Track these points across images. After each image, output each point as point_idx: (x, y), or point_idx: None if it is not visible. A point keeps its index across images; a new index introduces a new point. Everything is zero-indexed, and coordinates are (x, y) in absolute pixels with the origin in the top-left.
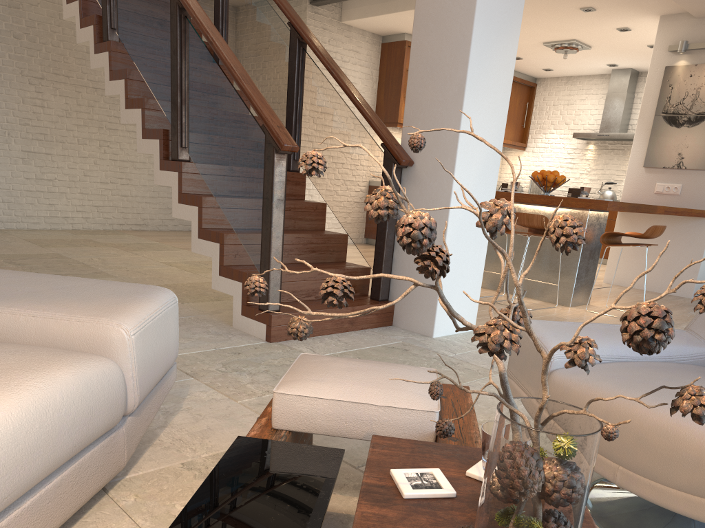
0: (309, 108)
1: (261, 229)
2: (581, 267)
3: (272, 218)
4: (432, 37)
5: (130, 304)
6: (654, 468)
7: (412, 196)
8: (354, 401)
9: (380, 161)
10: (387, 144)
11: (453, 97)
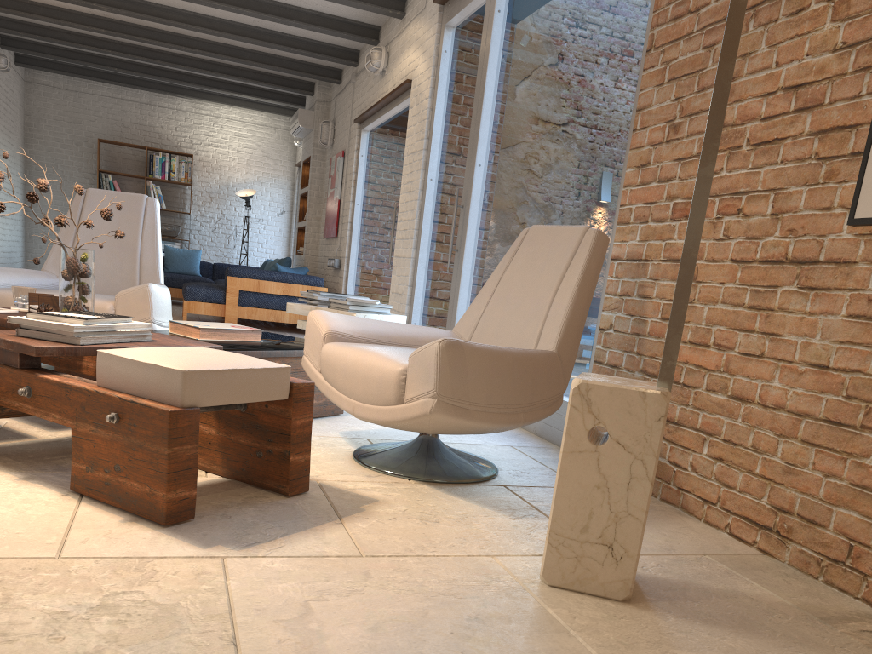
0: None
1: None
2: None
3: None
4: None
5: None
6: None
7: None
8: None
9: None
10: None
11: None
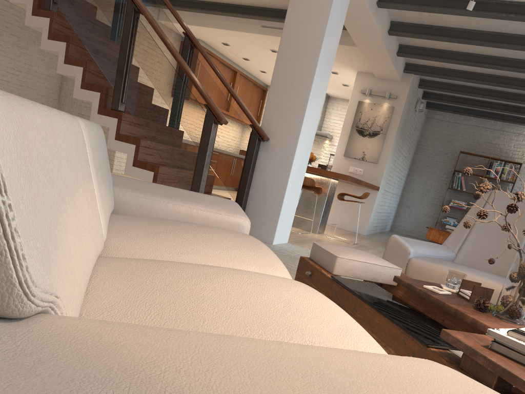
0: (194, 90)
1: (195, 167)
2: (324, 211)
3: (205, 162)
4: (288, 70)
5: (236, 208)
6: None
7: (265, 159)
8: (371, 263)
9: (247, 135)
10: (255, 125)
11: (299, 107)
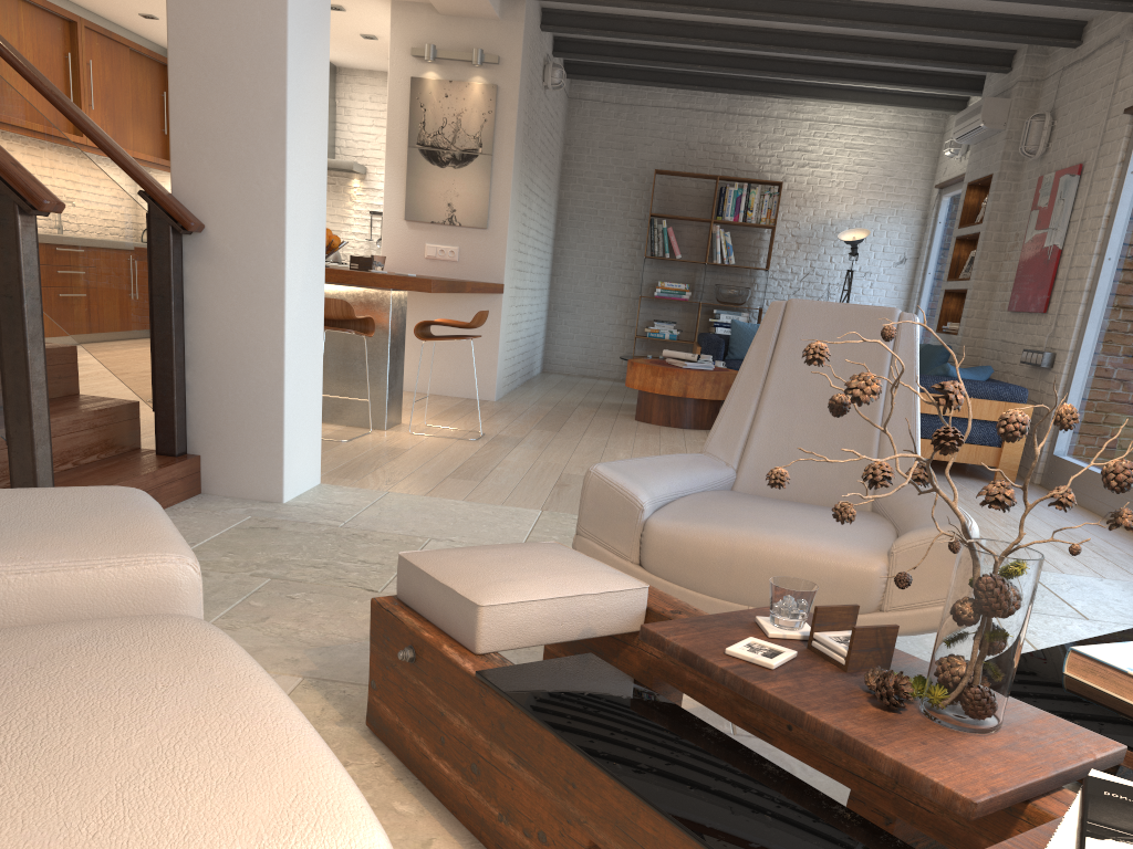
0: None
1: (1, 352)
2: (391, 371)
3: (28, 332)
4: (211, 23)
5: (142, 523)
6: None
7: (209, 282)
8: (570, 595)
9: (137, 221)
10: (154, 193)
11: (266, 129)
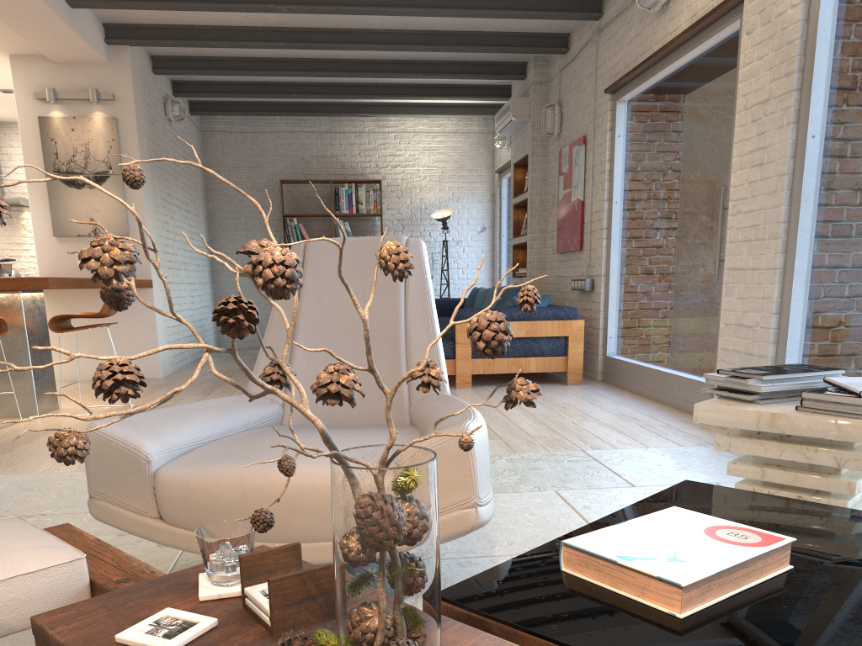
0: None
1: None
2: (35, 364)
3: None
4: None
5: None
6: (313, 529)
7: None
8: None
9: None
10: None
11: None
